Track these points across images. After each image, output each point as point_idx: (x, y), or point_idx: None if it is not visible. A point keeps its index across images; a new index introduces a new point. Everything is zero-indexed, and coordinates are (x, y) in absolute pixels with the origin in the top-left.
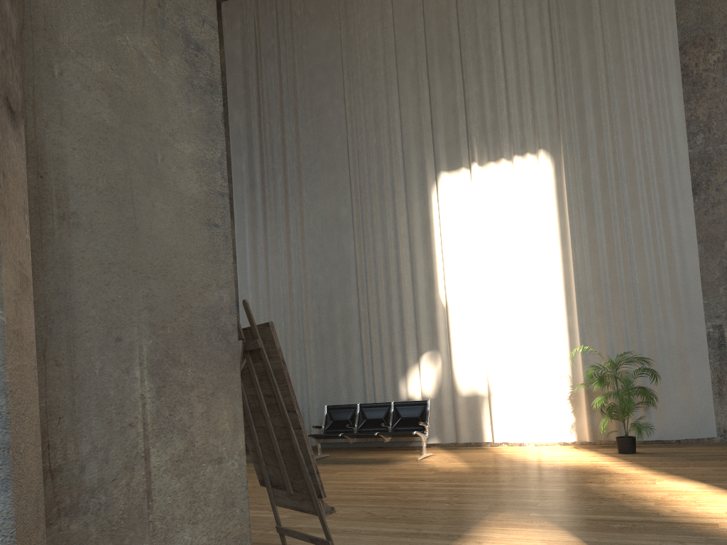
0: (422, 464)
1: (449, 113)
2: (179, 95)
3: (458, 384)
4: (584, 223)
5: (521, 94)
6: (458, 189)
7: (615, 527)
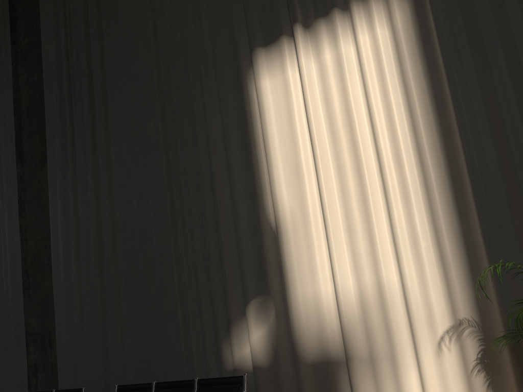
0: None
1: None
2: None
3: (300, 344)
4: (471, 70)
5: None
6: (280, 65)
7: None
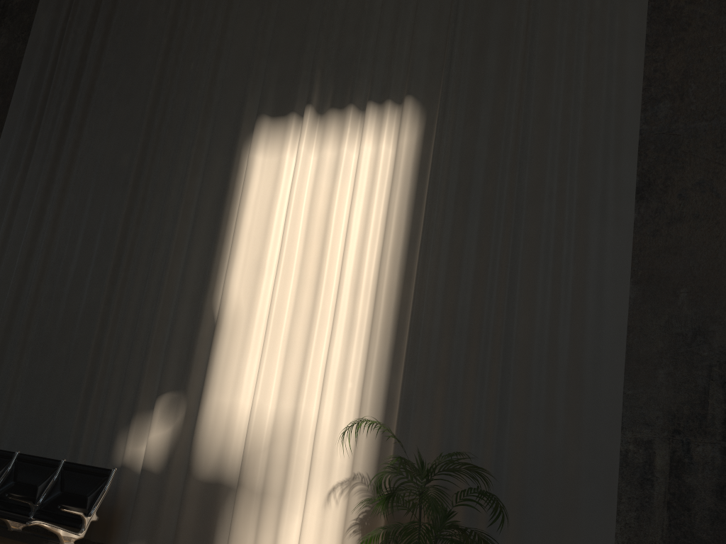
0: None
1: (296, 34)
2: None
3: (198, 456)
4: (450, 221)
5: (400, 13)
6: (281, 144)
7: None
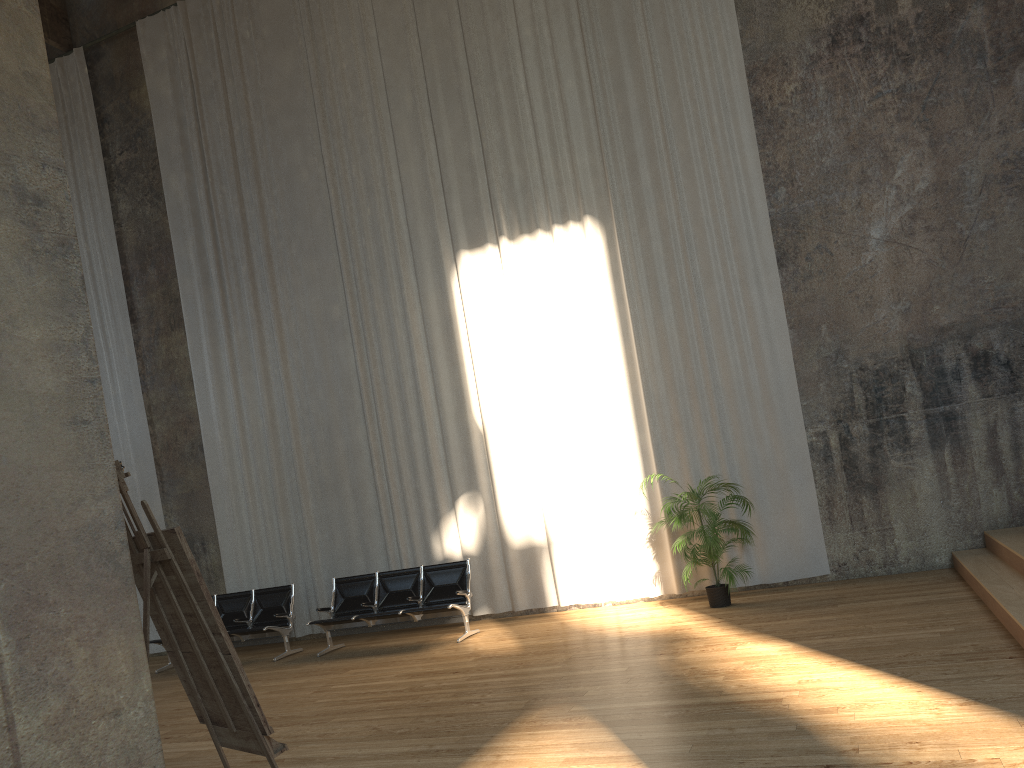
0: (462, 647)
1: (464, 170)
2: (17, 268)
3: (508, 533)
4: (649, 311)
5: (555, 142)
6: (486, 272)
7: (665, 716)
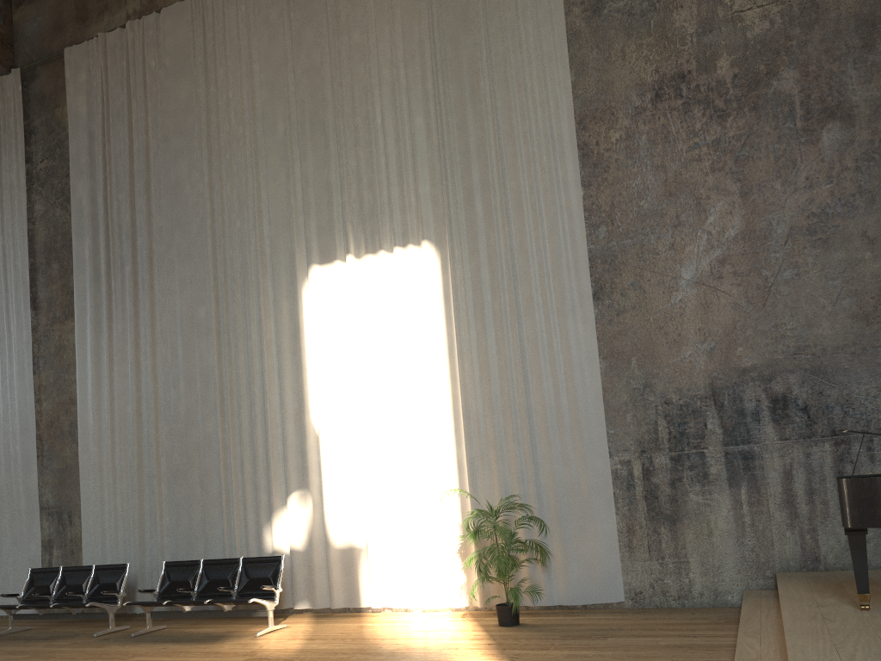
0: (252, 643)
1: (322, 192)
2: None
3: (332, 532)
4: (474, 332)
5: (402, 172)
6: (333, 286)
7: None
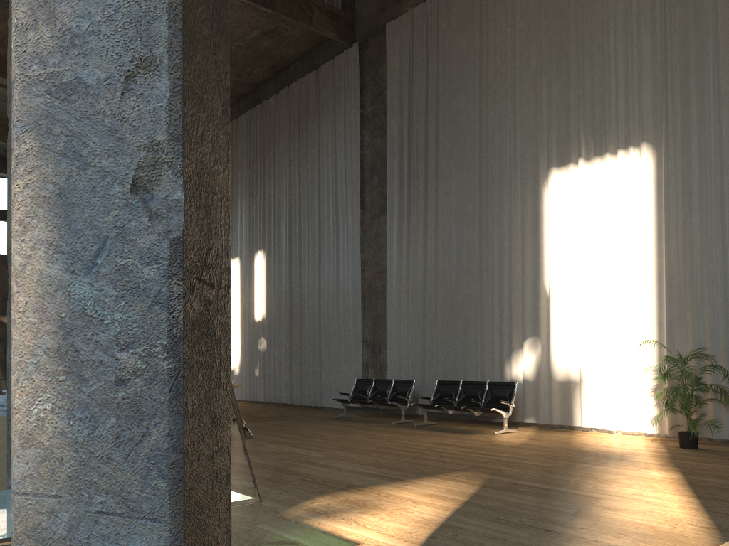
0: (491, 437)
1: (562, 110)
2: None
3: (554, 369)
4: (681, 216)
5: (628, 88)
6: (566, 183)
7: (519, 490)
